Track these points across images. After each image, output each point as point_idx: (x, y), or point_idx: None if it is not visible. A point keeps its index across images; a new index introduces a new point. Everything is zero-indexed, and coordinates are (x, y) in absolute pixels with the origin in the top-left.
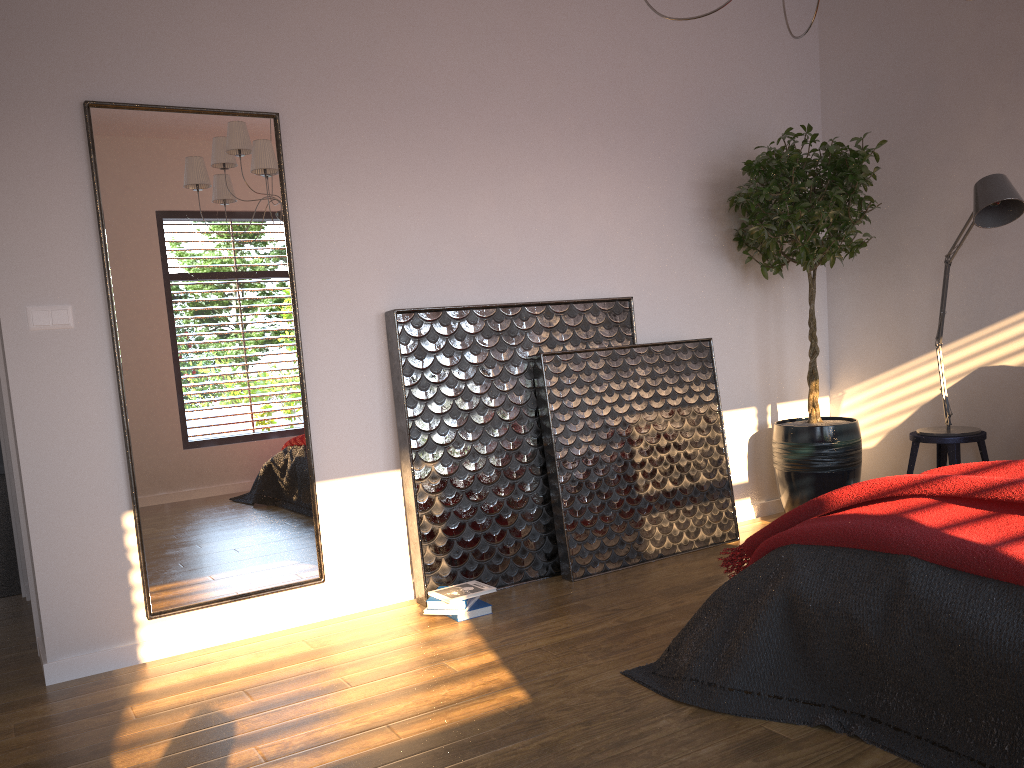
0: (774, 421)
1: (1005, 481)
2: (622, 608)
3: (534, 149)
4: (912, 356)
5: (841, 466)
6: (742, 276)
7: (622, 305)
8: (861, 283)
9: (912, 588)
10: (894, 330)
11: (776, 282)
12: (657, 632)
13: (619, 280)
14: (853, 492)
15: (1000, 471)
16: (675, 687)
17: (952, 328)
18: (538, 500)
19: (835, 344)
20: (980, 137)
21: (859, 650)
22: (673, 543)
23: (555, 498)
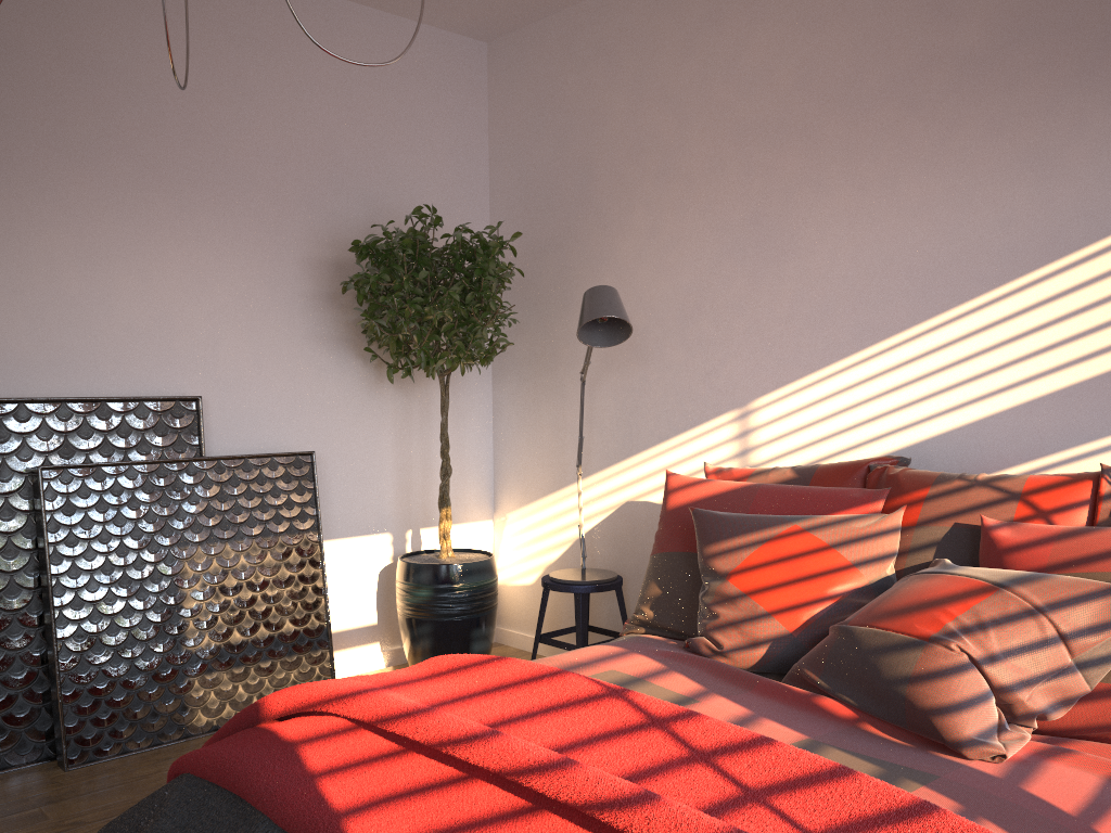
0: (416, 550)
1: (405, 710)
2: (87, 820)
3: (58, 199)
4: (568, 482)
5: (465, 613)
6: (375, 376)
7: (186, 406)
8: (523, 392)
9: None
10: (552, 450)
11: (423, 385)
12: None
13: (191, 374)
14: (283, 700)
15: (478, 673)
16: None
17: (604, 454)
18: (31, 660)
19: (499, 460)
20: (630, 239)
21: None
22: (237, 711)
23: (51, 658)
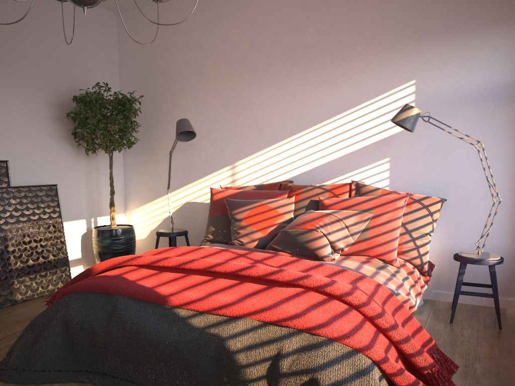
0: (96, 226)
1: (162, 257)
2: None
3: None
4: (160, 196)
5: (125, 248)
6: (77, 153)
7: (2, 164)
8: (138, 160)
9: (118, 310)
10: (152, 183)
11: (96, 157)
12: (8, 344)
13: (1, 150)
14: (104, 264)
15: (170, 252)
16: (5, 374)
17: (176, 184)
18: None
19: (127, 189)
20: (185, 100)
21: (96, 342)
22: (33, 293)
23: None
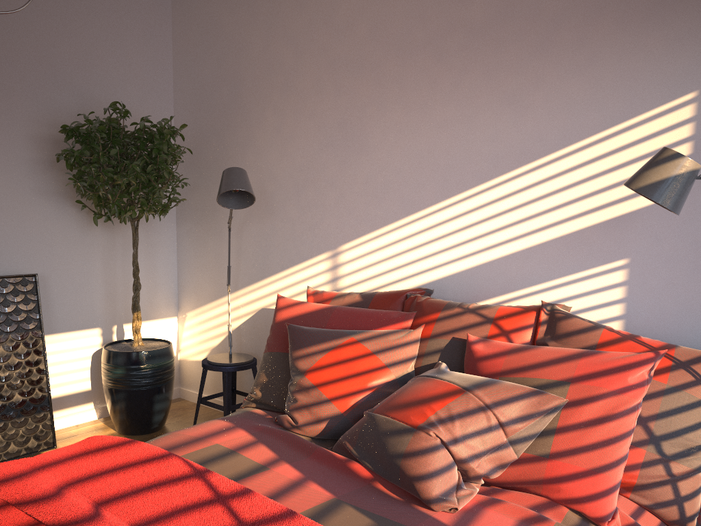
0: (120, 338)
1: (35, 497)
2: None
3: None
4: (225, 293)
5: (148, 384)
6: (87, 219)
7: None
8: (196, 232)
9: None
10: (215, 271)
11: (125, 225)
12: None
13: None
14: None
15: (113, 453)
16: None
17: (248, 276)
18: None
19: (181, 276)
20: (264, 132)
21: None
22: None
23: None
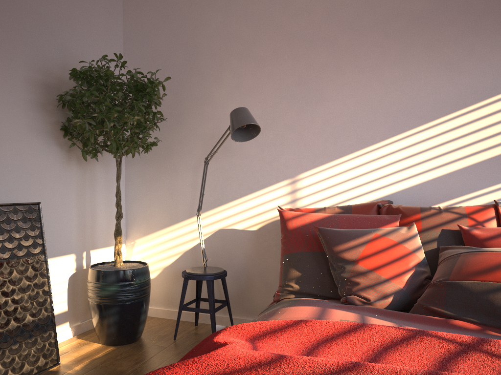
0: (88, 263)
1: (341, 366)
2: None
3: None
4: (179, 220)
5: (138, 298)
6: (67, 157)
7: None
8: (148, 171)
9: None
10: (168, 203)
11: (92, 164)
12: None
13: None
14: (187, 372)
15: (296, 332)
16: None
17: (204, 204)
18: None
19: (130, 210)
20: (222, 89)
21: None
22: None
23: None
